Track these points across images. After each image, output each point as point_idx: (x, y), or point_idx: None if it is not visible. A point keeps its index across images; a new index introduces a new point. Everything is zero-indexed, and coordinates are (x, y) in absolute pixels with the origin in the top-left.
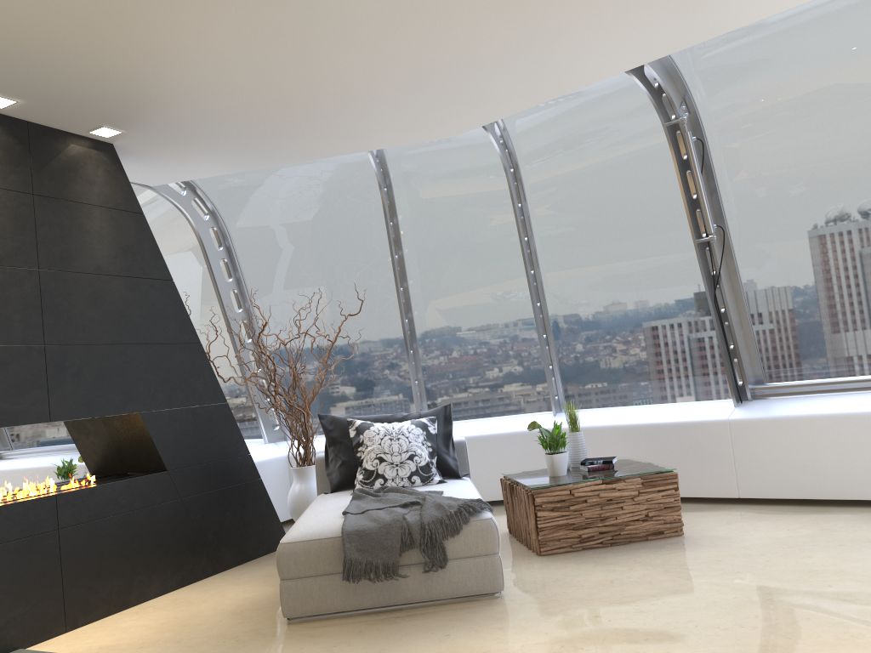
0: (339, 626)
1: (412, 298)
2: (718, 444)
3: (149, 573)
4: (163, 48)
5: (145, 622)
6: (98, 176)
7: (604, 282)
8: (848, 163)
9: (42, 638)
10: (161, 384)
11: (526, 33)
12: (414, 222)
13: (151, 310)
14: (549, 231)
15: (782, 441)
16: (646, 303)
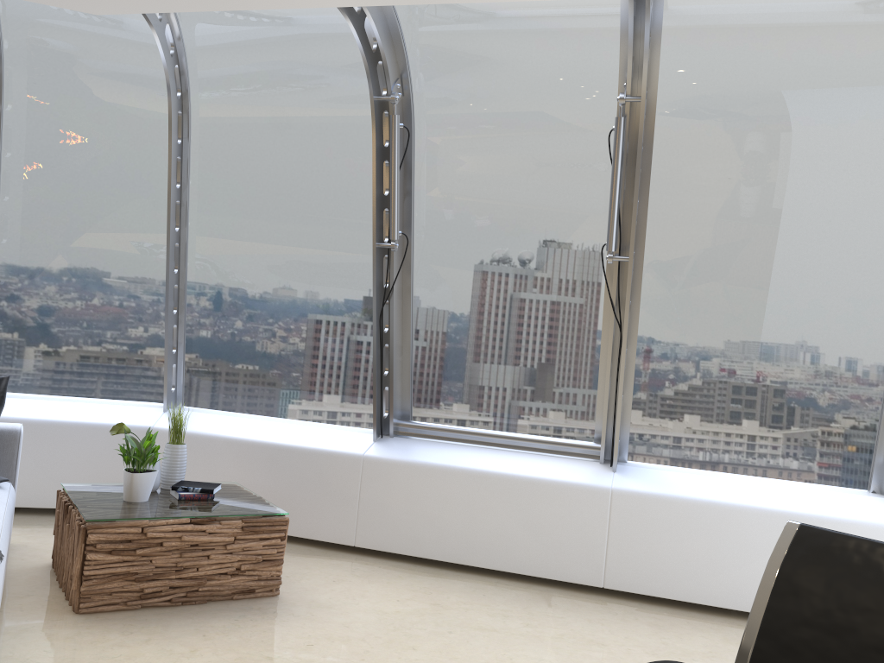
0: None
1: (2, 221)
2: (346, 481)
3: None
4: None
5: None
6: None
7: (262, 265)
8: (547, 204)
9: None
10: None
11: None
12: (27, 119)
13: None
14: (209, 185)
15: (414, 490)
16: (306, 301)
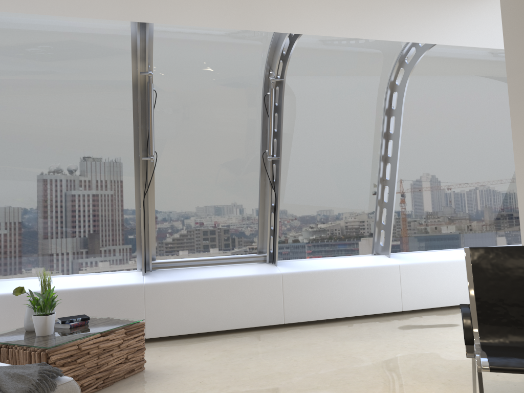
0: None
1: None
2: (135, 301)
3: None
4: None
5: None
6: None
7: (48, 176)
8: (229, 132)
9: None
10: None
11: None
12: None
13: None
14: (4, 125)
15: (178, 297)
16: (82, 197)
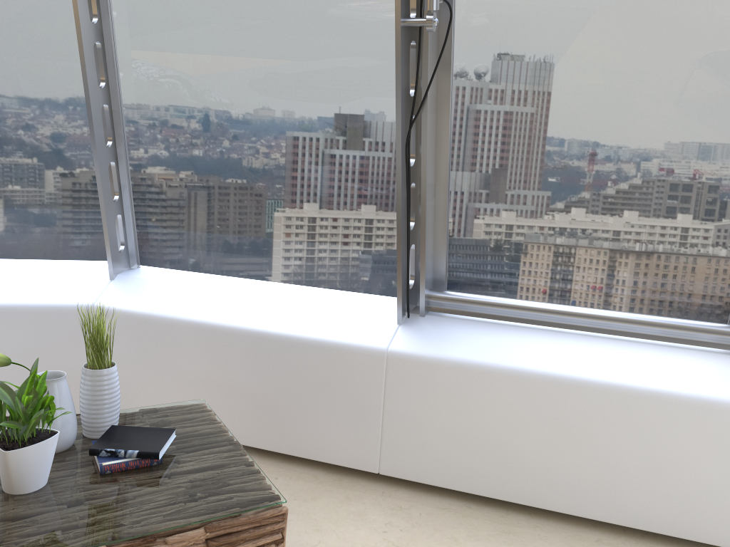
0: None
1: None
2: (363, 386)
3: None
4: None
5: None
6: None
7: (222, 69)
8: None
9: None
10: None
11: None
12: None
13: None
14: None
15: (465, 403)
16: (289, 122)
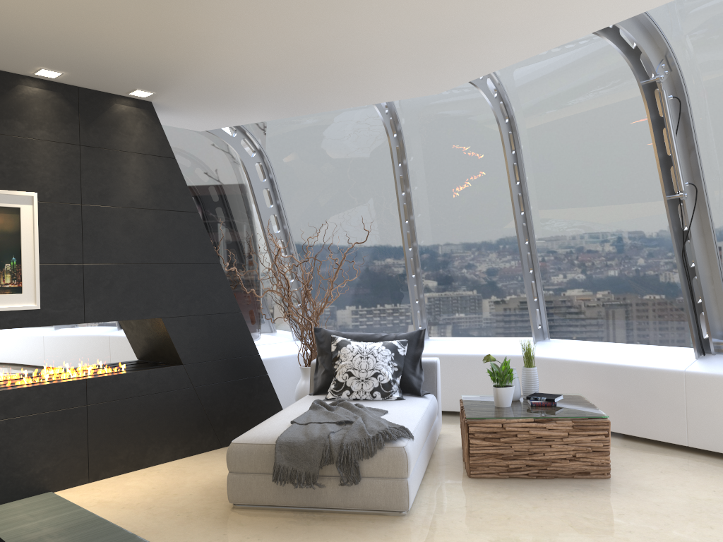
0: (266, 518)
1: (417, 230)
2: (672, 392)
3: (161, 443)
4: (149, 32)
5: (143, 484)
6: (136, 128)
7: (586, 228)
8: None
9: (68, 485)
10: (182, 296)
11: (465, 7)
12: (420, 164)
13: (177, 237)
14: (539, 177)
15: None
16: (624, 250)
